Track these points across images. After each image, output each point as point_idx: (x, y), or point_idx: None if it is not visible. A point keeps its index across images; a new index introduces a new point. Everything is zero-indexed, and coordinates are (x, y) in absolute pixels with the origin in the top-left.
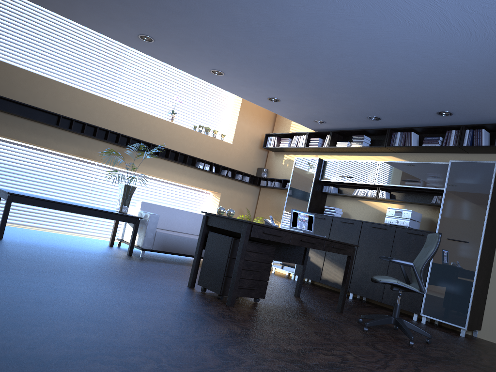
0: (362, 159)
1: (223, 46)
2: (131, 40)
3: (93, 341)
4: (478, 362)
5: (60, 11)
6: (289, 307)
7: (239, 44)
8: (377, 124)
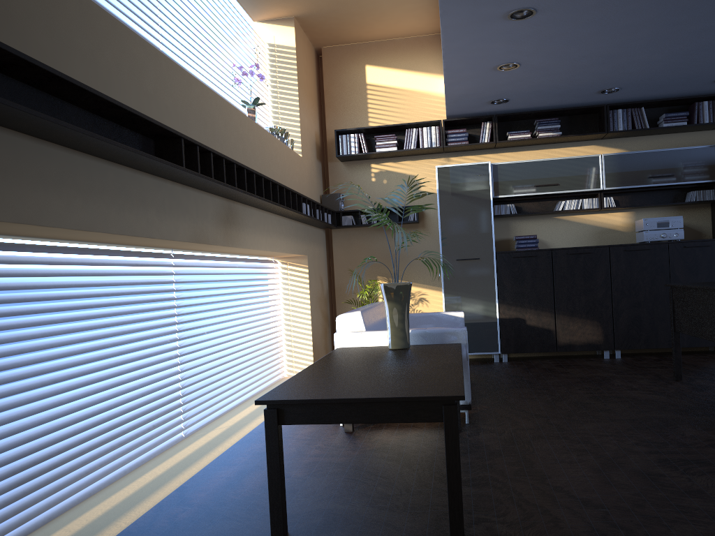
0: (542, 154)
1: None
2: None
3: None
4: None
5: None
6: None
7: None
8: (589, 100)
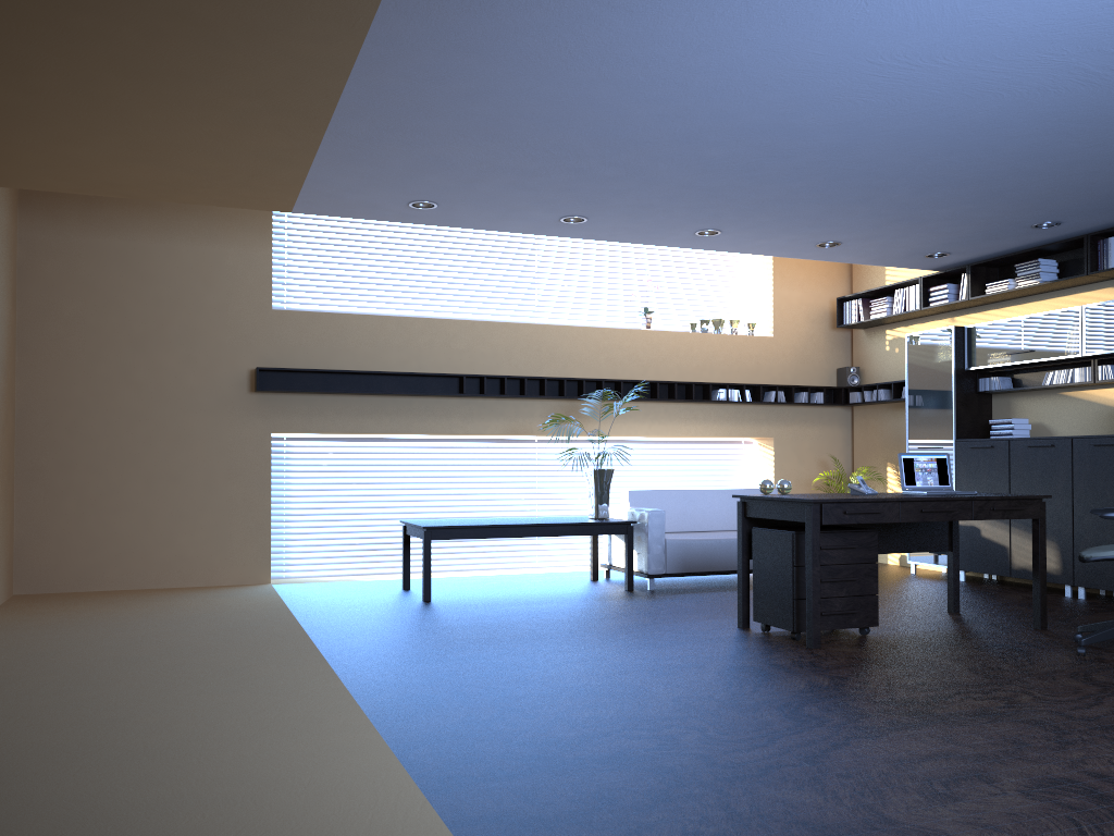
0: (1049, 306)
1: (705, 198)
2: (549, 228)
3: (612, 717)
4: None
5: (434, 221)
6: (931, 634)
7: (731, 189)
8: (1060, 232)
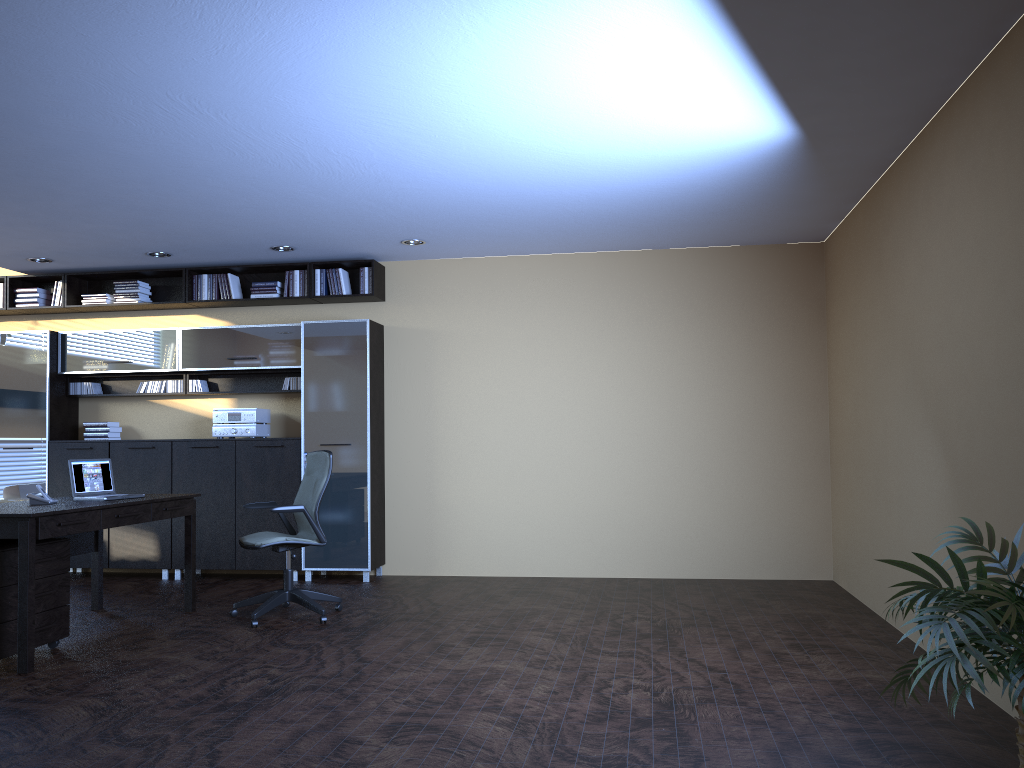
0: (140, 322)
1: None
2: None
3: None
4: (406, 611)
5: None
6: (113, 633)
7: None
8: (163, 262)
